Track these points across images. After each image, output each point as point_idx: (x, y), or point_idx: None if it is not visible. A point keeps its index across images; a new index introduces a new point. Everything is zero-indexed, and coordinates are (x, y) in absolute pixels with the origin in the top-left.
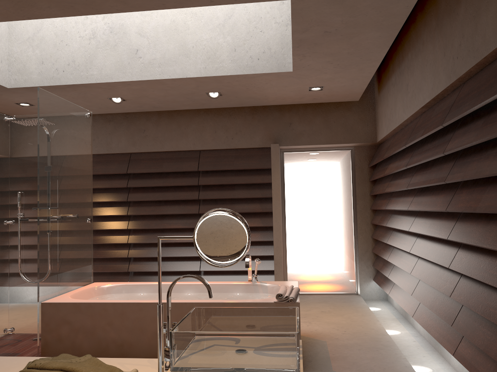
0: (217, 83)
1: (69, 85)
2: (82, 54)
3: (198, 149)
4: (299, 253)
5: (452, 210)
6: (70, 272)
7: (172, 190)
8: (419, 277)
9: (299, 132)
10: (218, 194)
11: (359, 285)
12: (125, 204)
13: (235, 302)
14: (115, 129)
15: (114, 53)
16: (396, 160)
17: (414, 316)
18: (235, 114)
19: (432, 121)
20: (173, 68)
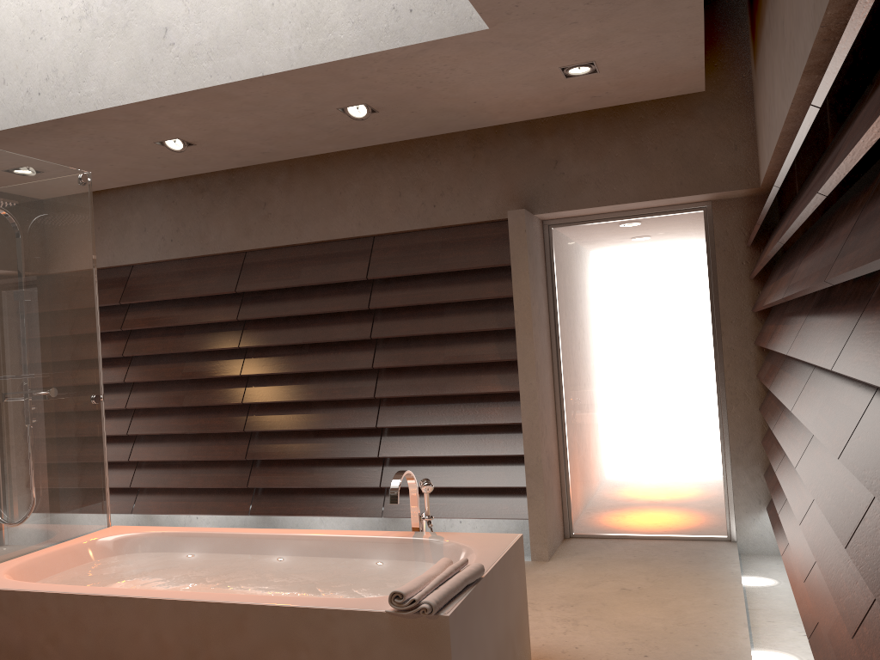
0: (340, 81)
1: (53, 122)
2: (68, 53)
3: (368, 234)
4: (595, 447)
5: (840, 372)
6: (35, 511)
7: (322, 321)
8: (810, 543)
9: (576, 179)
10: (409, 326)
11: (734, 520)
12: (239, 354)
13: (300, 605)
14: (213, 205)
15: (124, 42)
16: (781, 226)
17: (813, 638)
18: (437, 152)
19: None
20: (235, 58)
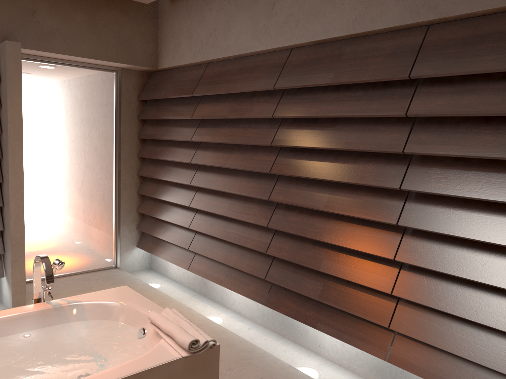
0: None
1: None
2: None
3: None
4: (36, 220)
5: (421, 191)
6: None
7: None
8: (292, 260)
9: (48, 30)
10: None
11: (119, 256)
12: None
13: None
14: None
15: None
16: (223, 101)
17: (268, 303)
18: None
19: (356, 65)
20: None
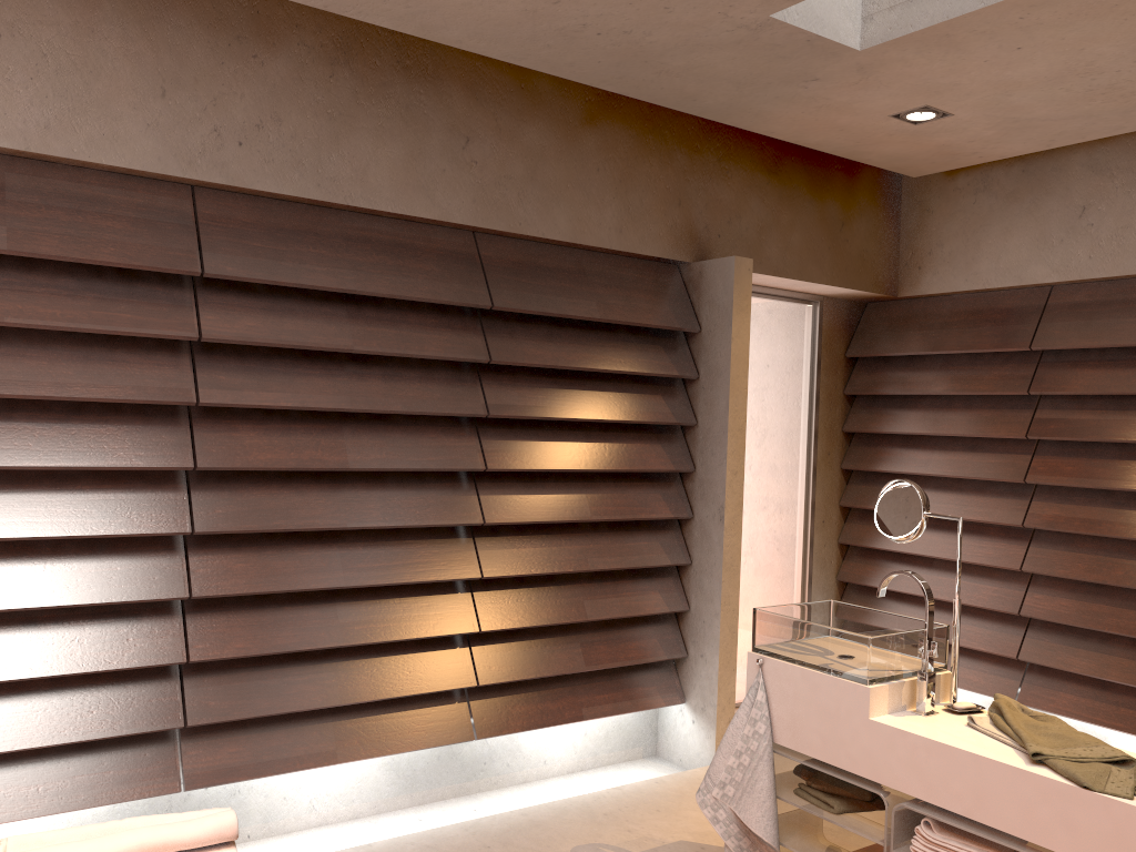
0: None
1: None
2: None
3: None
4: None
5: (236, 467)
6: None
7: None
8: None
9: None
10: None
11: None
12: None
13: None
14: None
15: None
16: None
17: None
18: None
19: (62, 224)
20: None
